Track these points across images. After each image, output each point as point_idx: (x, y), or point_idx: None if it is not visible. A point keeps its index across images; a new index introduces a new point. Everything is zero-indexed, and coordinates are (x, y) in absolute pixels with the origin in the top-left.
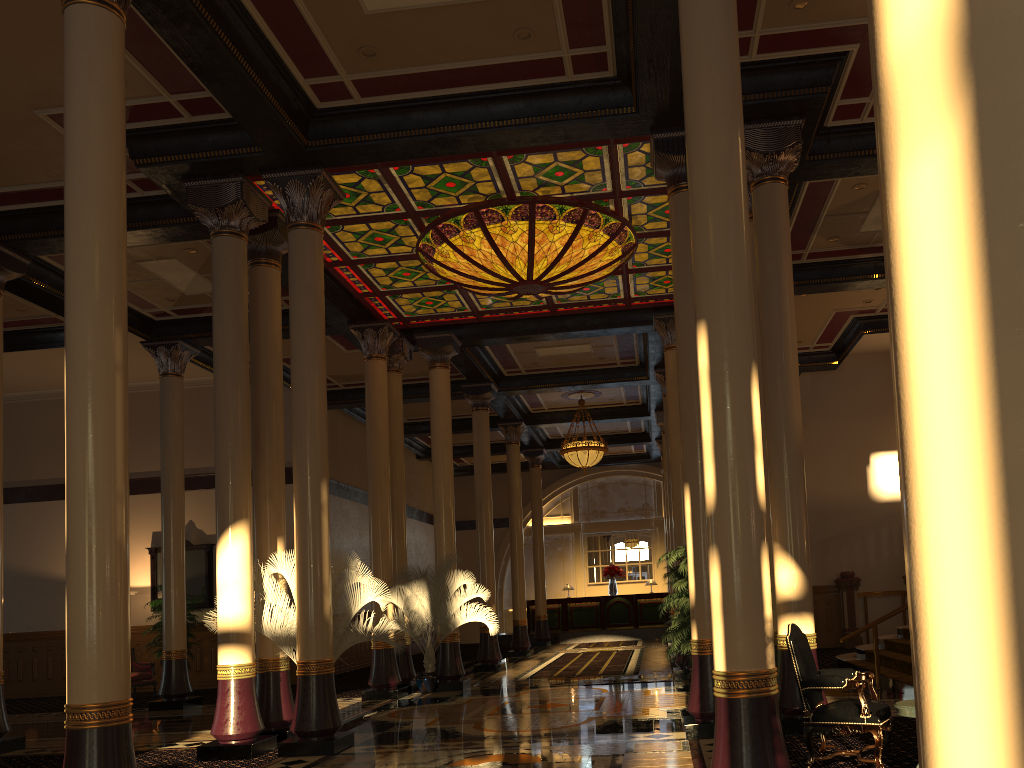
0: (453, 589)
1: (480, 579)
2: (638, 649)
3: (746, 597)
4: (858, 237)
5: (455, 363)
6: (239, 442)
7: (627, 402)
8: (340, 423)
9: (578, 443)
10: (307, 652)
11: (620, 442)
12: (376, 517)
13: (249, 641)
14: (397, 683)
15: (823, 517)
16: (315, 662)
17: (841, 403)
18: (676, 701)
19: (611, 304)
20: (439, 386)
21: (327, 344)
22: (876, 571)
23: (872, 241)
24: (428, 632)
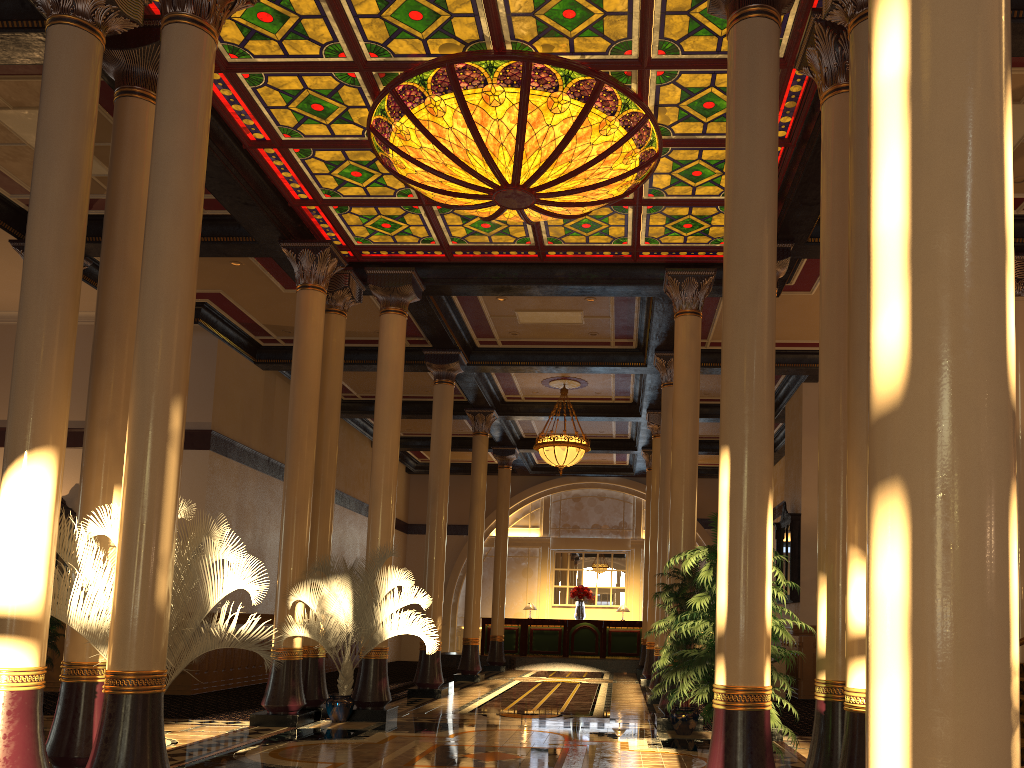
0: (384, 591)
1: (426, 585)
2: (605, 683)
3: (975, 610)
4: None
5: (417, 318)
6: (54, 330)
7: (616, 398)
8: (279, 389)
9: (556, 437)
10: (121, 658)
11: (602, 448)
12: (292, 490)
13: (36, 634)
14: (299, 707)
15: None
16: (132, 674)
17: None
18: (666, 764)
19: (614, 253)
20: (391, 335)
21: (259, 277)
22: None
23: None
24: (348, 643)
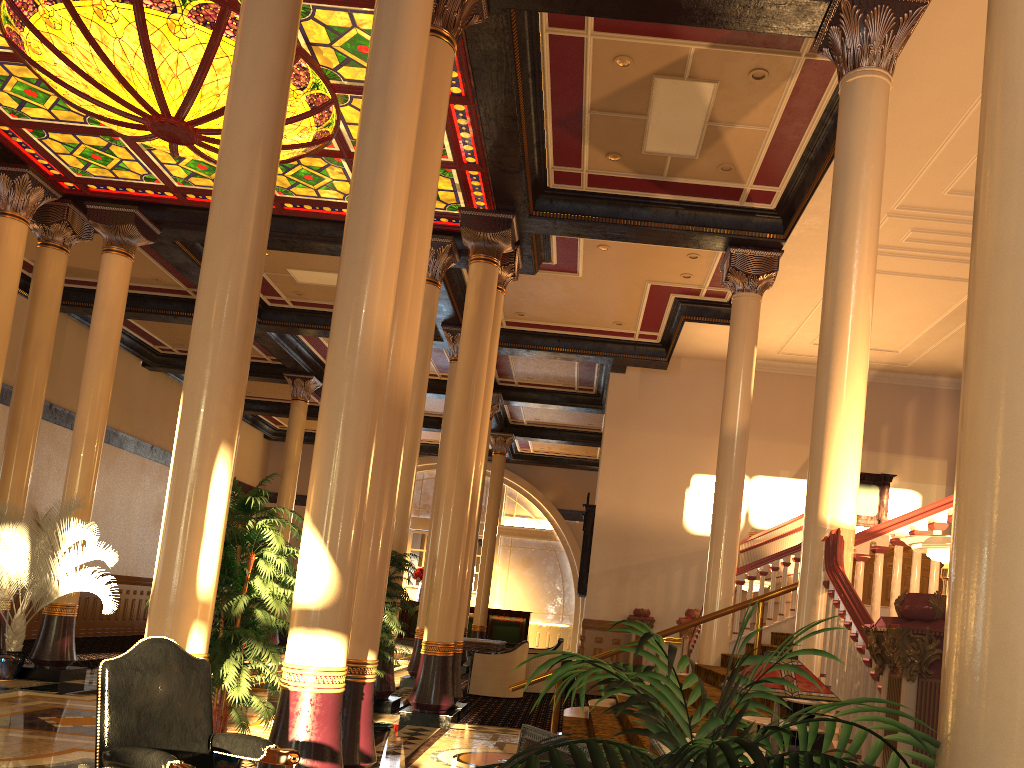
0: (67, 544)
1: None
2: (406, 666)
3: None
4: (646, 161)
5: (175, 265)
6: None
7: (442, 375)
8: (72, 334)
9: None
10: None
11: None
12: None
13: None
14: None
15: (627, 541)
16: None
17: (670, 411)
18: None
19: None
20: (109, 276)
21: None
22: (677, 614)
23: (666, 172)
24: (27, 597)
